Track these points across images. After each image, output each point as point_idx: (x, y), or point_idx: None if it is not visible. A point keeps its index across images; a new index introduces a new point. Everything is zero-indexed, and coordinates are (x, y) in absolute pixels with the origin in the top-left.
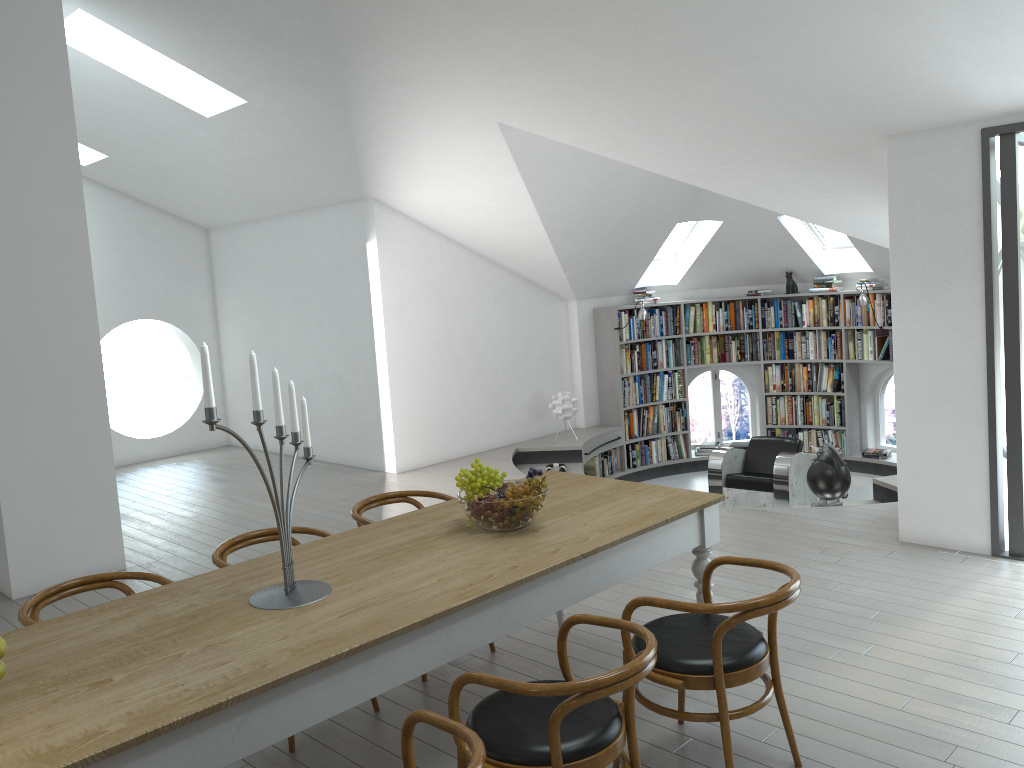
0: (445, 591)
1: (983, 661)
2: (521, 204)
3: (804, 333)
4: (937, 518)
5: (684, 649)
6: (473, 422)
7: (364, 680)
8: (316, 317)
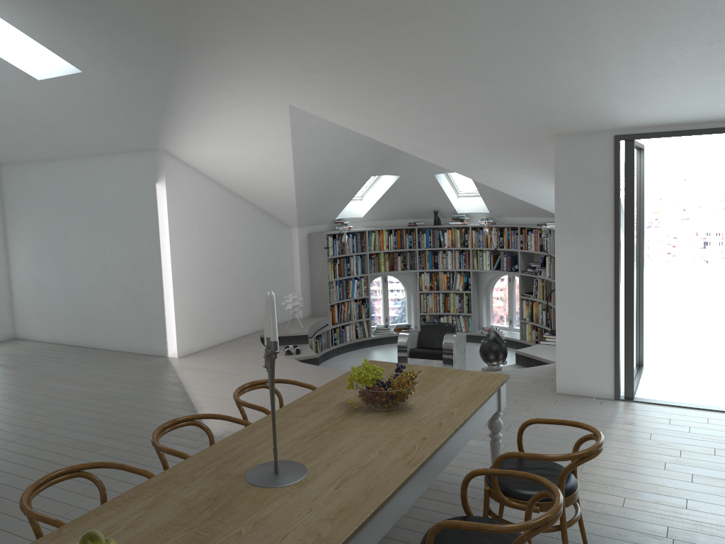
0: (394, 461)
1: (650, 469)
2: (283, 161)
3: (443, 251)
4: (581, 377)
5: (531, 484)
6: (230, 317)
7: (370, 535)
8: (106, 238)
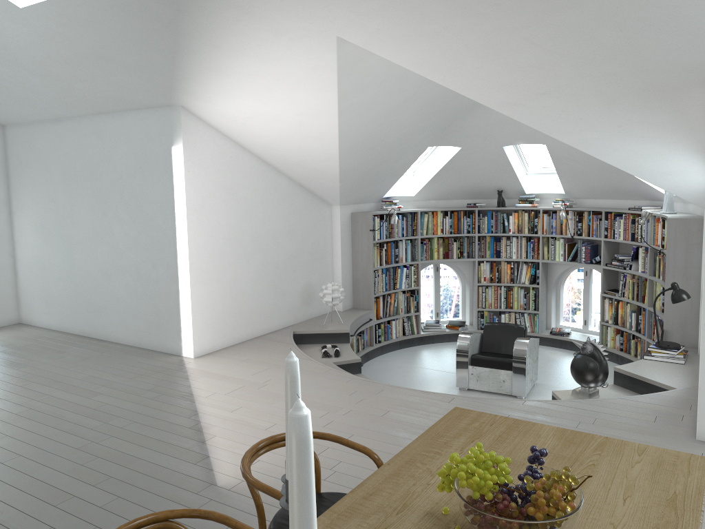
0: None
1: None
2: (326, 120)
3: (507, 238)
4: None
5: None
6: (258, 309)
7: None
8: (115, 212)
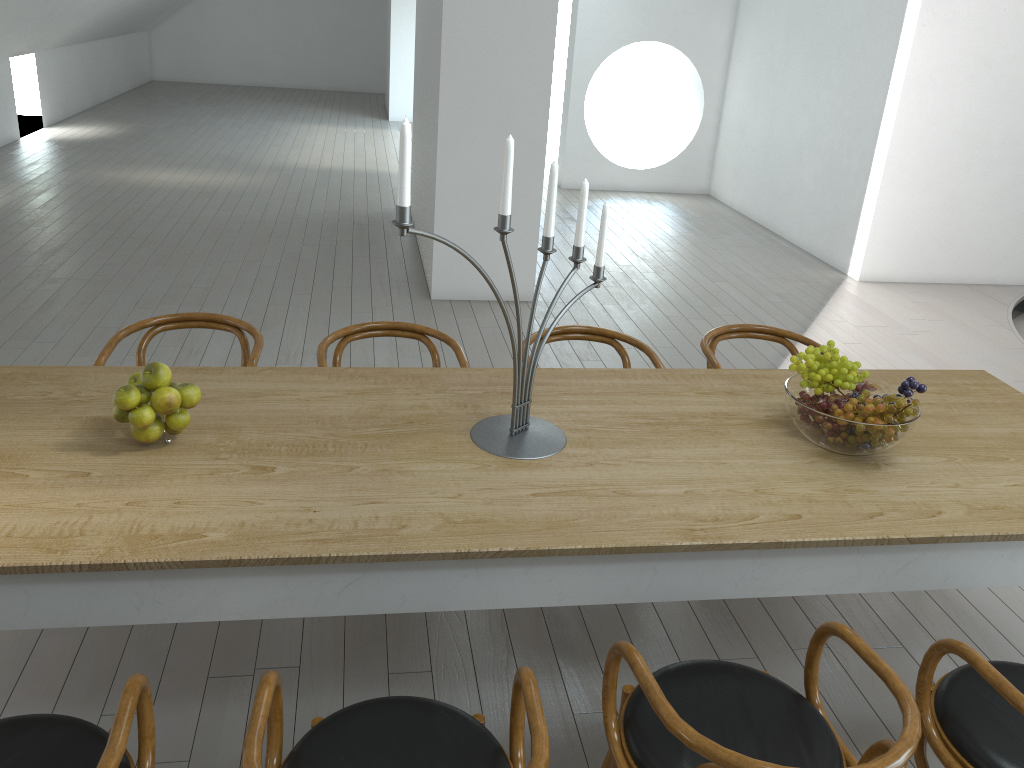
0: (677, 515)
1: None
2: None
3: None
4: None
5: (1009, 741)
6: (981, 246)
7: (520, 586)
8: (827, 73)
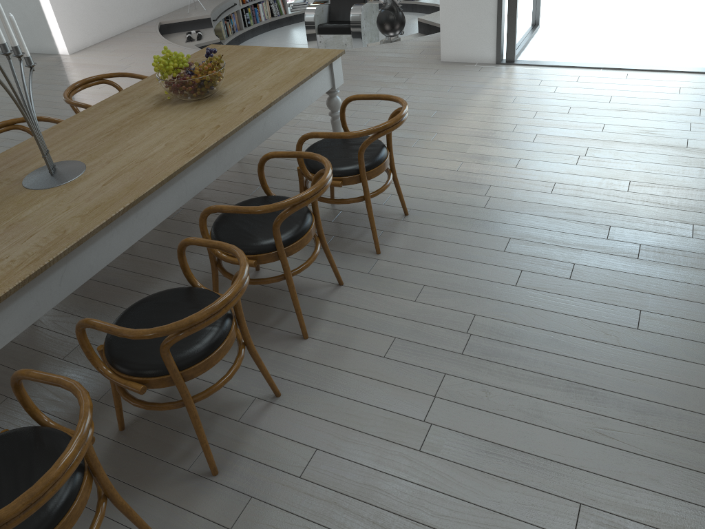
0: (175, 153)
1: (498, 133)
2: None
3: None
4: (464, 43)
5: (338, 161)
6: (120, 4)
7: (137, 225)
8: None
